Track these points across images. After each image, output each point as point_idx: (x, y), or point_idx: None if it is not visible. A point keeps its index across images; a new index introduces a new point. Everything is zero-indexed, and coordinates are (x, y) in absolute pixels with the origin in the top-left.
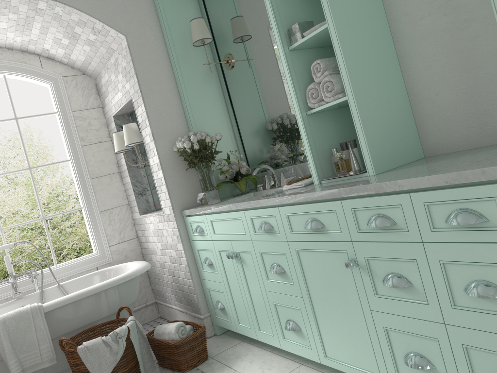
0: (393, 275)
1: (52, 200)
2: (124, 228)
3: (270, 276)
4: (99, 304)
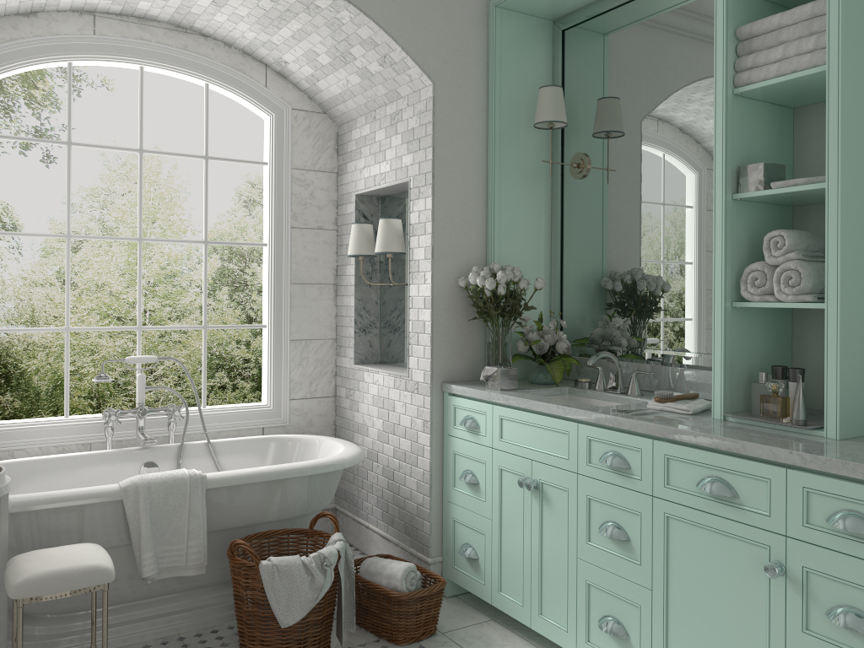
0: (852, 610)
1: (162, 280)
2: (319, 377)
3: (595, 538)
4: (283, 497)
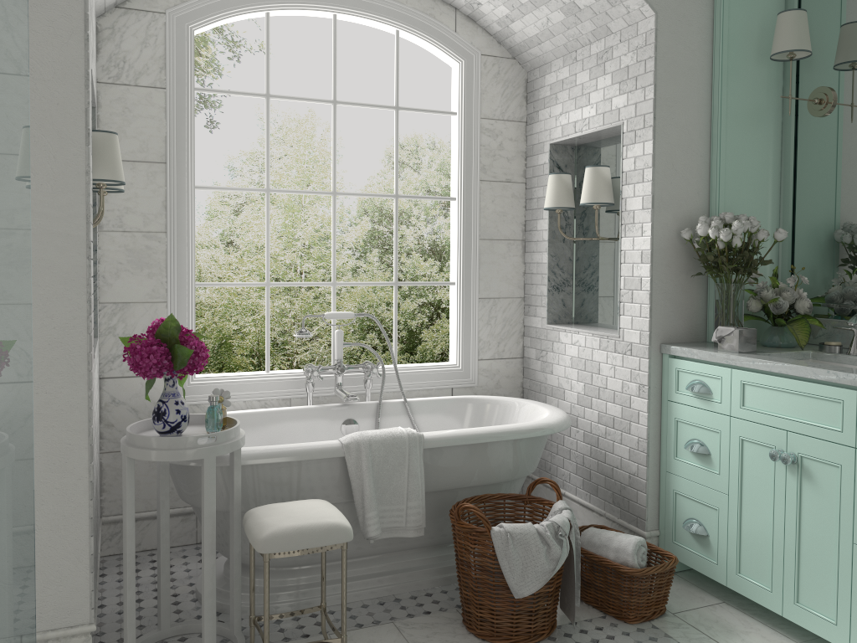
0: None
1: (316, 243)
2: (506, 337)
3: None
4: (494, 460)
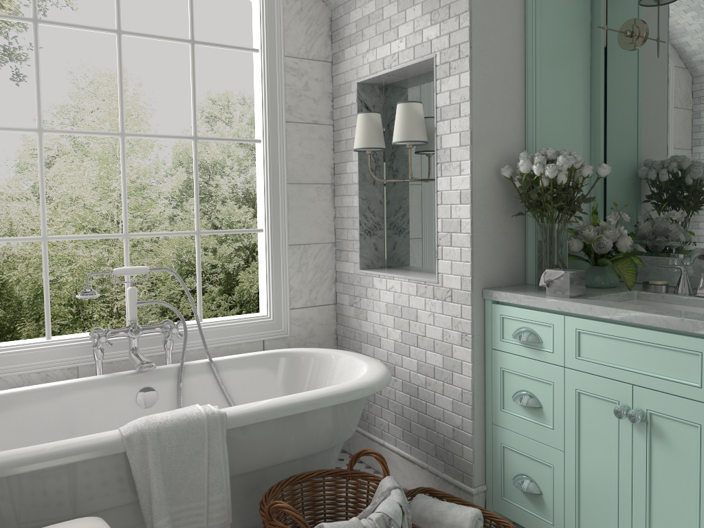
0: None
1: (133, 193)
2: (319, 284)
3: None
4: (311, 430)
